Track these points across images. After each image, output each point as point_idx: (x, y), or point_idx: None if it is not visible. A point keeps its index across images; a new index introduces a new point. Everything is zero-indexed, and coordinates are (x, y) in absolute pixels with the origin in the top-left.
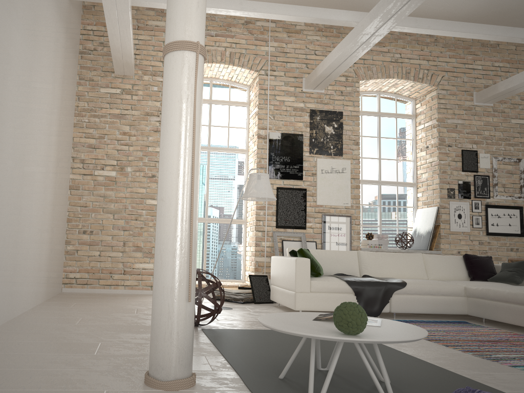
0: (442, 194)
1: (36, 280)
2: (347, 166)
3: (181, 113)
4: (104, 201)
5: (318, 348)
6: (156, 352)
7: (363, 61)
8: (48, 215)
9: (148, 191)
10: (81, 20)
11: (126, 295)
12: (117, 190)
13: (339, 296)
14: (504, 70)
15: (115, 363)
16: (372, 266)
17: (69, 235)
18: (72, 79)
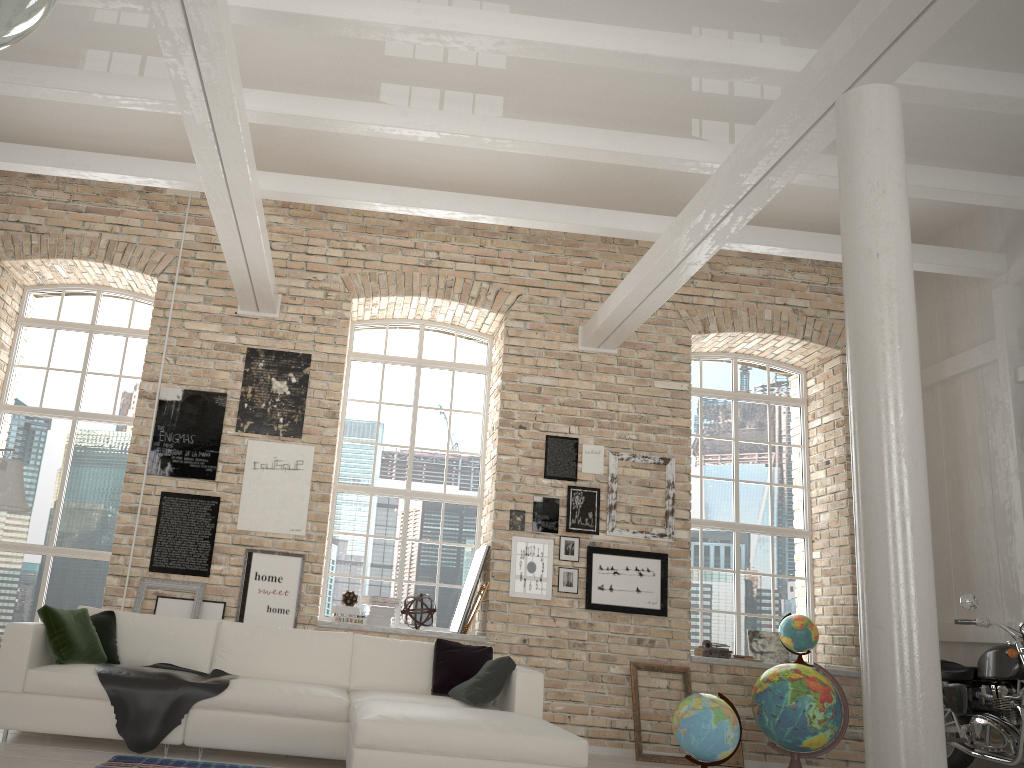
0: (500, 520)
1: None
2: (307, 457)
3: None
4: None
5: None
6: None
7: (363, 262)
8: None
9: None
10: None
11: None
12: None
13: (80, 703)
14: None
15: None
16: (235, 653)
17: None
18: None
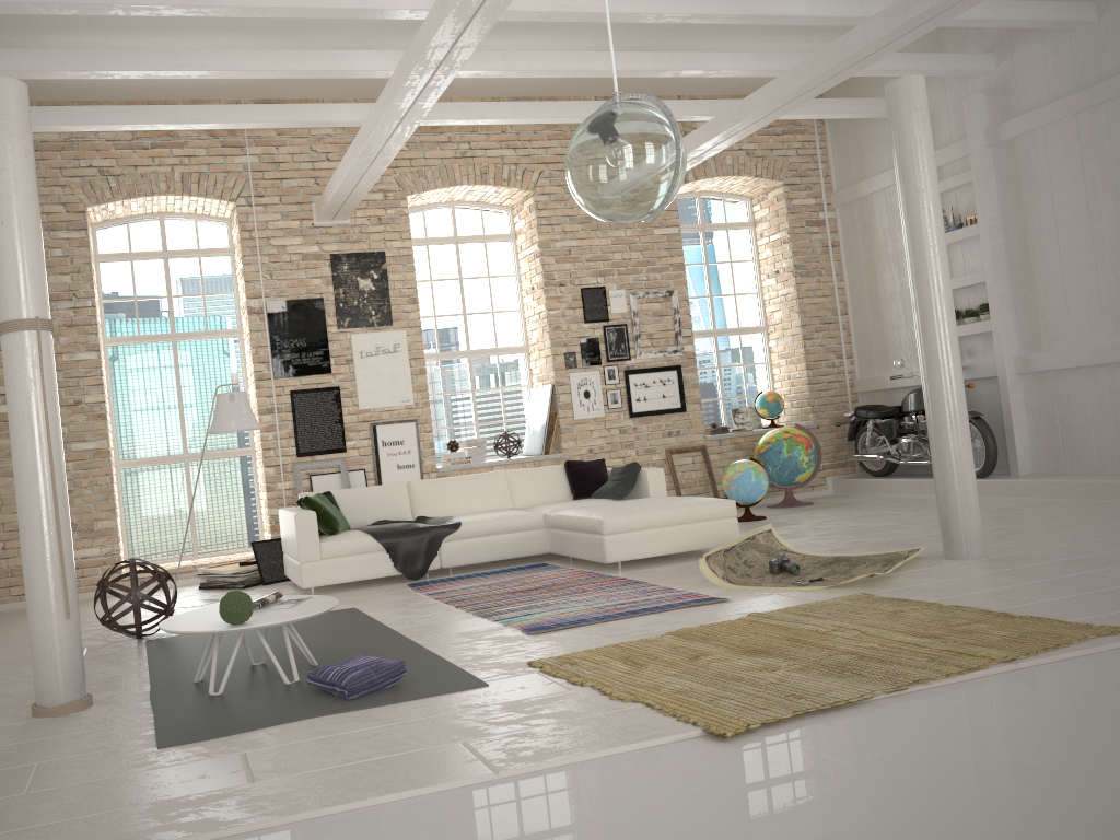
0: (558, 363)
1: None
2: (401, 340)
3: (28, 407)
4: None
5: (244, 642)
6: (39, 679)
7: (410, 161)
8: None
9: (72, 429)
10: None
11: None
12: None
13: (364, 557)
14: None
15: (5, 701)
16: (429, 502)
17: None
18: None
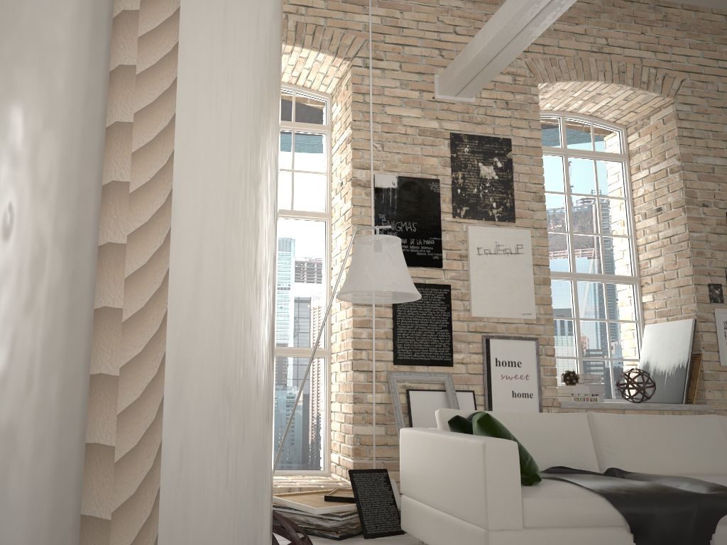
0: (700, 294)
1: None
2: (525, 241)
3: None
4: None
5: None
6: None
7: (542, 48)
8: None
9: None
10: None
11: None
12: None
13: (592, 535)
14: None
15: None
16: (624, 448)
17: None
18: None
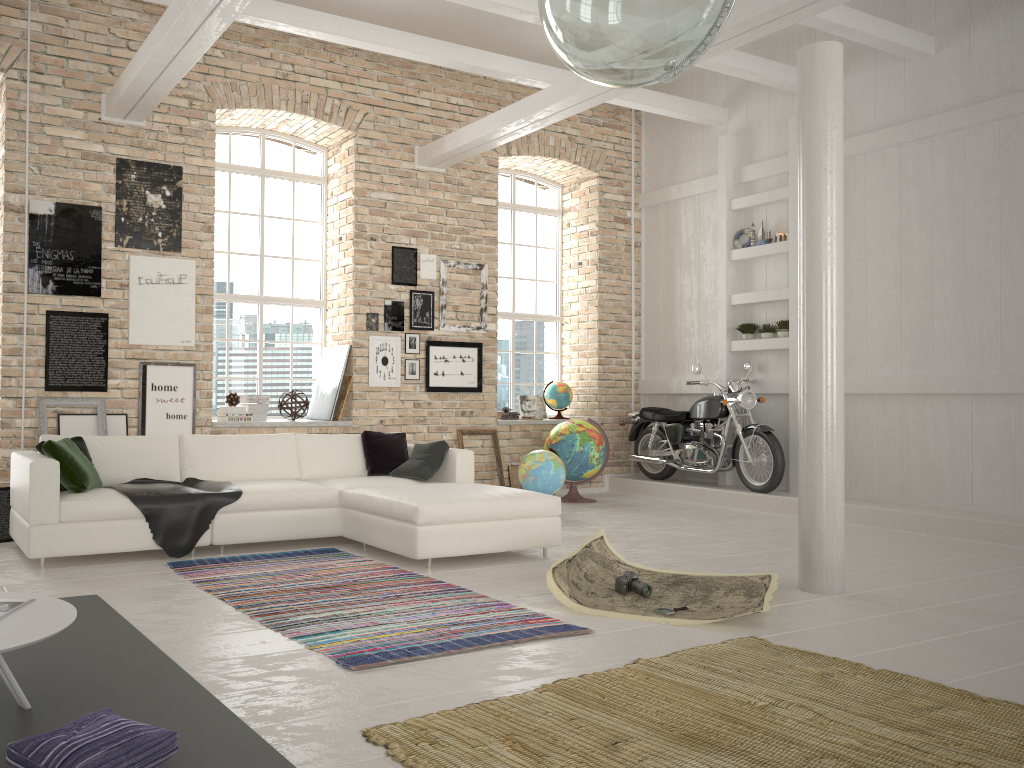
0: (359, 323)
1: None
2: (189, 272)
3: None
4: None
5: None
6: None
7: (224, 71)
8: None
9: None
10: None
11: None
12: None
13: (116, 525)
14: (466, 113)
15: None
16: (203, 462)
17: None
18: None
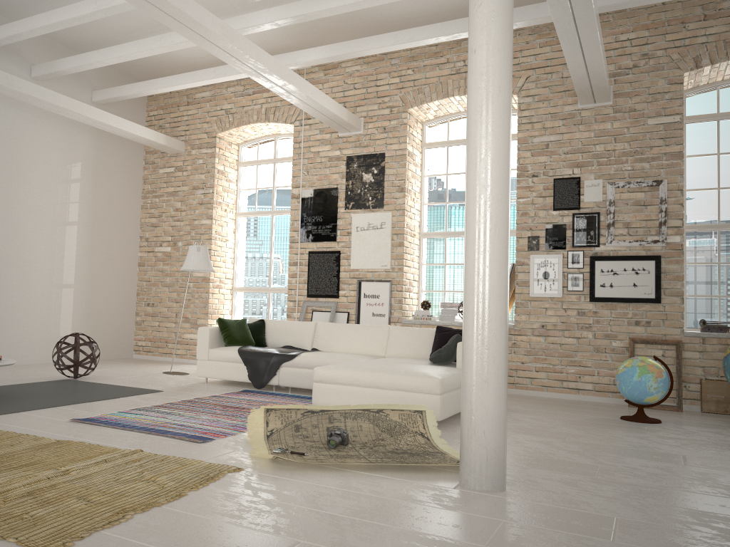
0: (521, 245)
1: (51, 342)
2: (387, 220)
3: None
4: (162, 276)
5: None
6: None
7: (413, 82)
8: (76, 291)
9: None
10: (146, 108)
11: (167, 362)
12: (171, 264)
13: (231, 365)
14: (638, 44)
15: None
16: (323, 339)
17: (138, 307)
18: (128, 167)
